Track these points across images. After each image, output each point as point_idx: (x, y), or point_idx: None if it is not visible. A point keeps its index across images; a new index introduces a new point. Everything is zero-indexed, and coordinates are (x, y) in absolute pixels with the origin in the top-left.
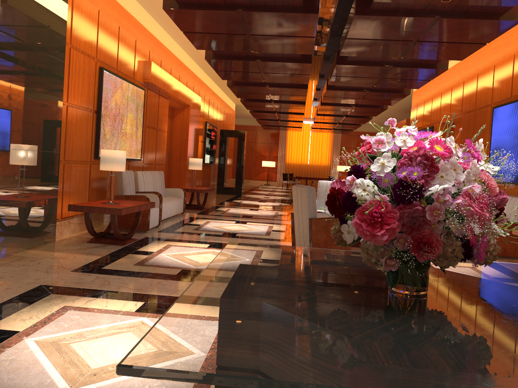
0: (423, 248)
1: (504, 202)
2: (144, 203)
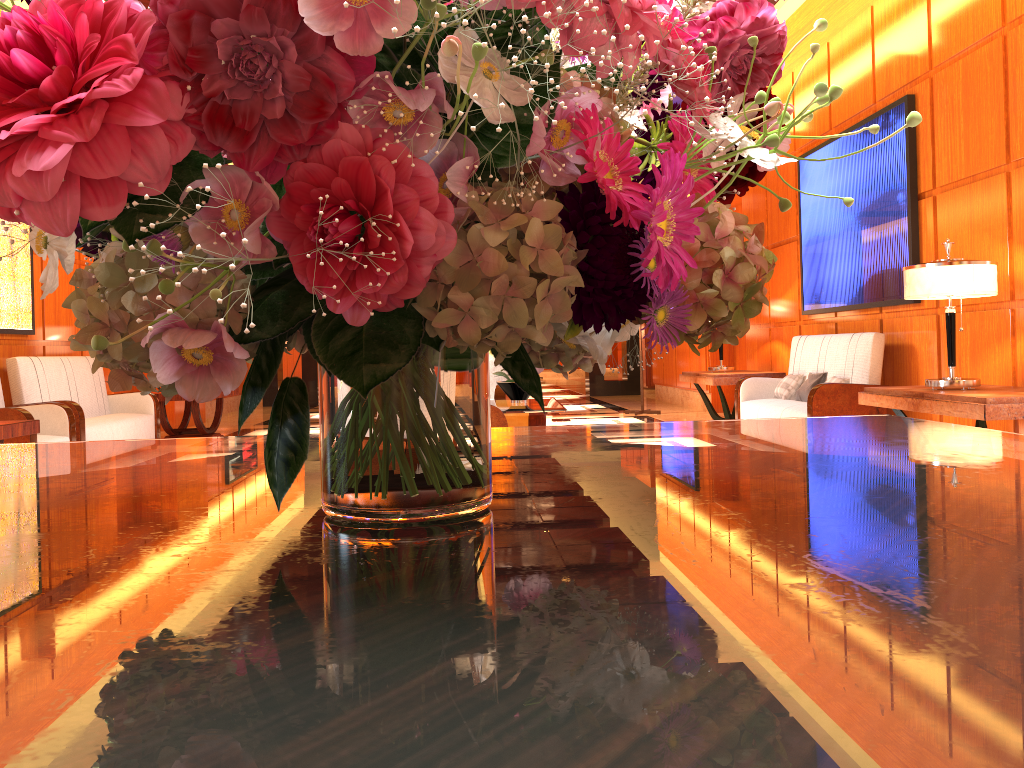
0: (335, 232)
1: (771, 49)
2: (4, 424)
